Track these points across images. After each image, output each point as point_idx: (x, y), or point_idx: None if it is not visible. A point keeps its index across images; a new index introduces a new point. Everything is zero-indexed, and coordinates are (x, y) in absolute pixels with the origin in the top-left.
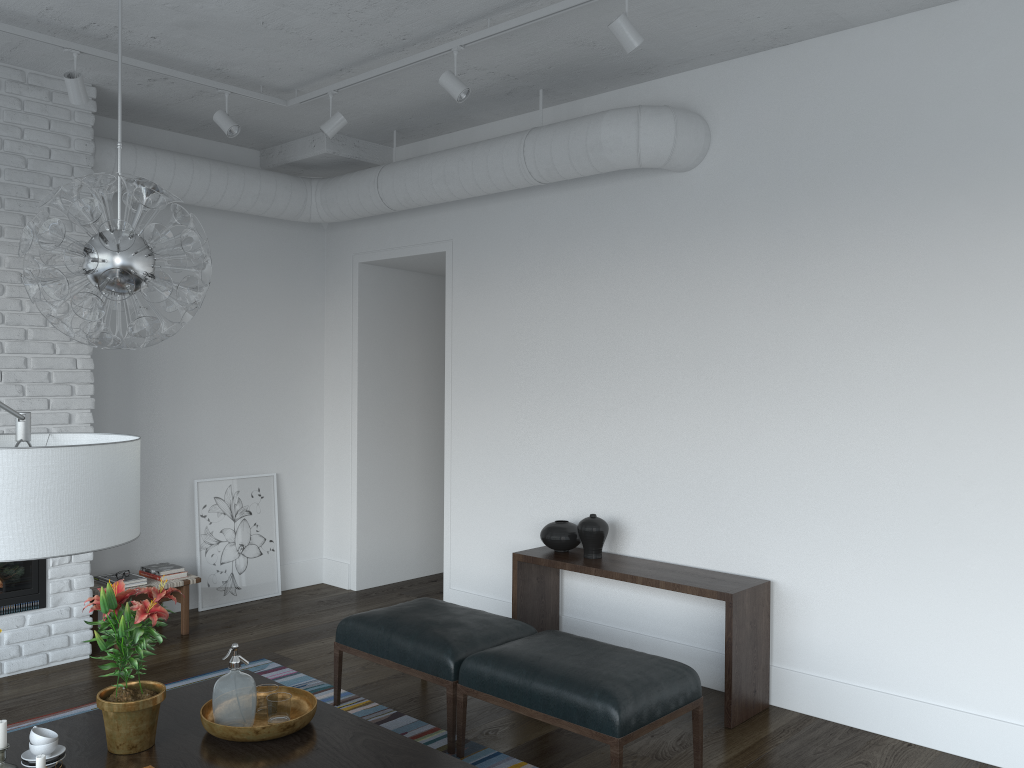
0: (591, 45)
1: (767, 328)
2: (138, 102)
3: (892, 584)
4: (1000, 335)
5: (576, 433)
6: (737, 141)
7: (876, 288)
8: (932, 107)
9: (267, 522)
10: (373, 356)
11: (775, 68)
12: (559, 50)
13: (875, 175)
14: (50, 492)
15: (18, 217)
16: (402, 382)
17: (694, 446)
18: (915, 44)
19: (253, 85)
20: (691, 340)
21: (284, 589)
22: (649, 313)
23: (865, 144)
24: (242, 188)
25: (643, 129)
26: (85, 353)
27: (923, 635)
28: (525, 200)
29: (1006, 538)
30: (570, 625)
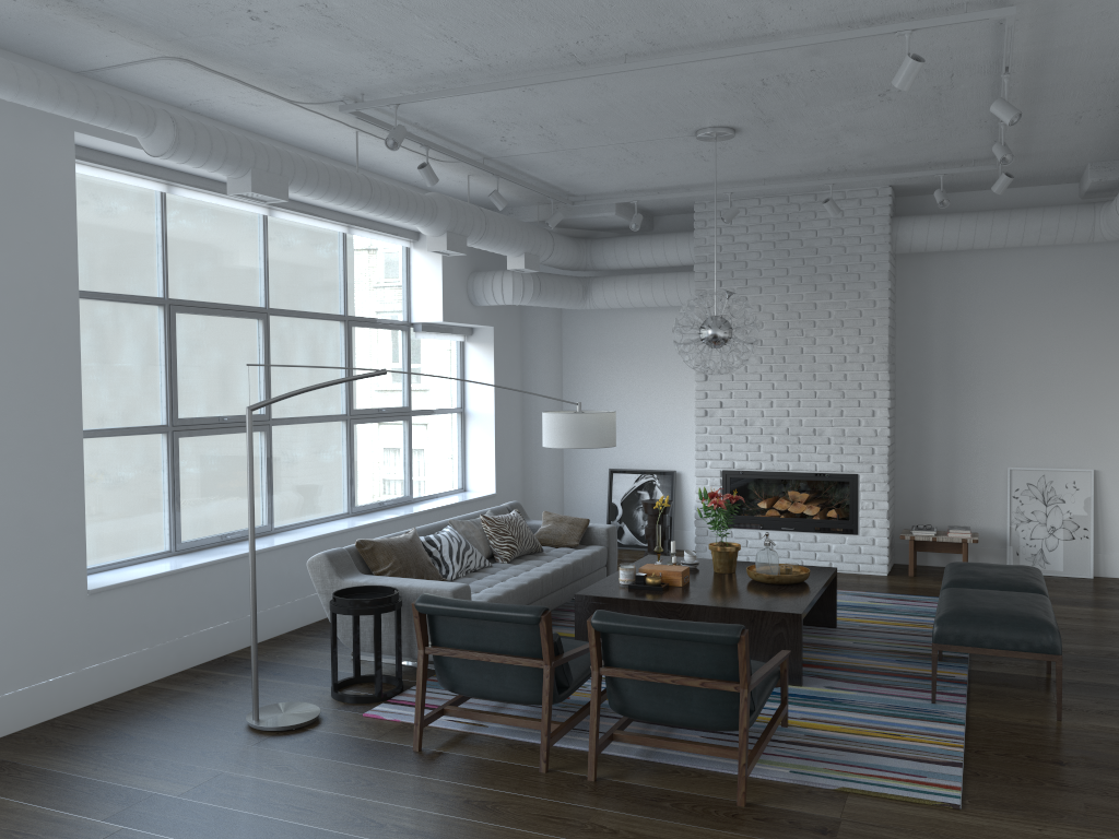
0: None
1: None
2: (931, 184)
3: None
4: None
5: None
6: None
7: None
8: None
9: (1081, 512)
10: None
11: None
12: (1106, 88)
13: None
14: (560, 427)
15: (839, 285)
16: None
17: None
18: None
19: (968, 161)
20: None
21: (1103, 576)
22: None
23: None
24: (1022, 228)
25: None
26: (883, 369)
27: None
28: None
29: None
30: None
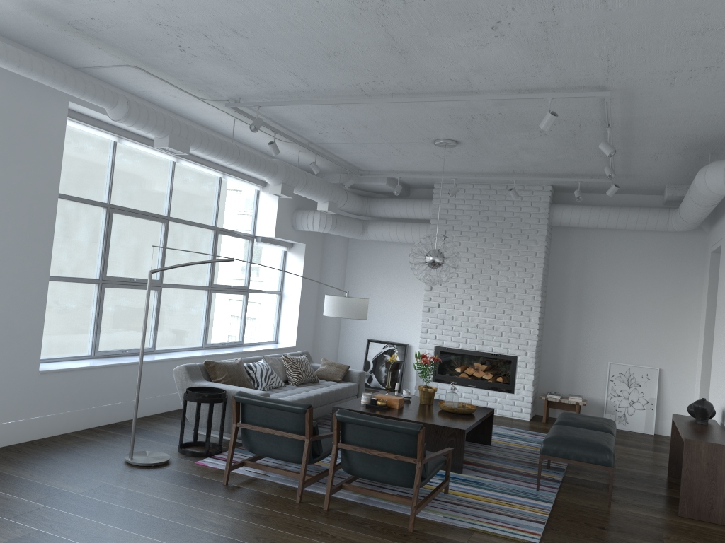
0: (676, 137)
1: None
2: (575, 187)
3: None
4: None
5: None
6: None
7: None
8: None
9: (649, 393)
10: None
11: None
12: (669, 141)
13: None
14: (334, 304)
15: (516, 241)
16: None
17: None
18: None
19: (595, 175)
20: None
21: (660, 434)
22: None
23: None
24: (626, 218)
25: (706, 175)
26: (537, 294)
27: None
28: None
29: None
30: None
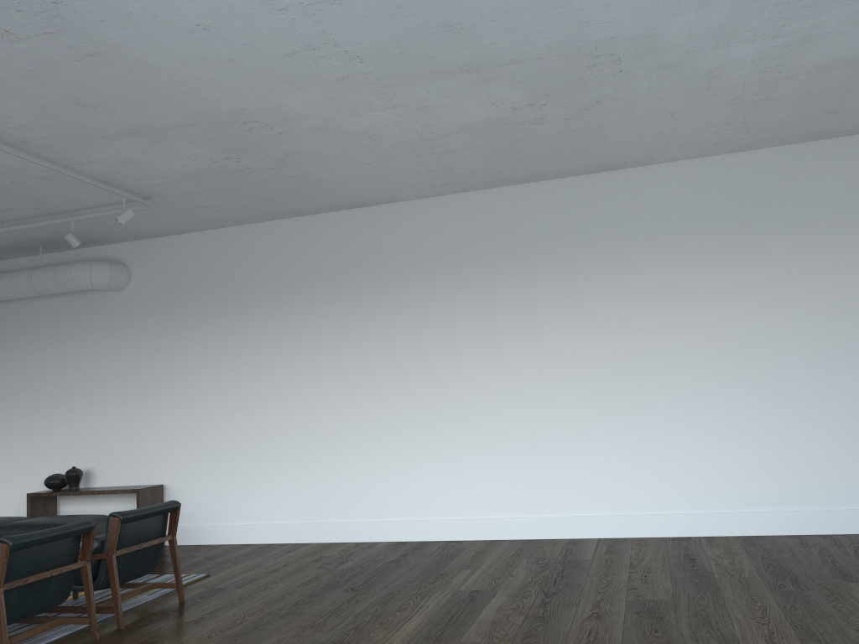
0: (64, 233)
1: (159, 365)
2: None
3: (213, 475)
4: (247, 363)
5: (66, 426)
6: (143, 278)
7: (202, 345)
8: (219, 269)
9: None
10: None
11: (158, 246)
12: (47, 234)
13: (200, 296)
14: None
15: None
16: None
17: (127, 425)
18: (212, 243)
19: None
20: (124, 373)
21: None
22: (103, 360)
23: (195, 283)
24: None
25: (93, 272)
26: None
27: (226, 495)
28: (34, 302)
29: (253, 446)
30: None
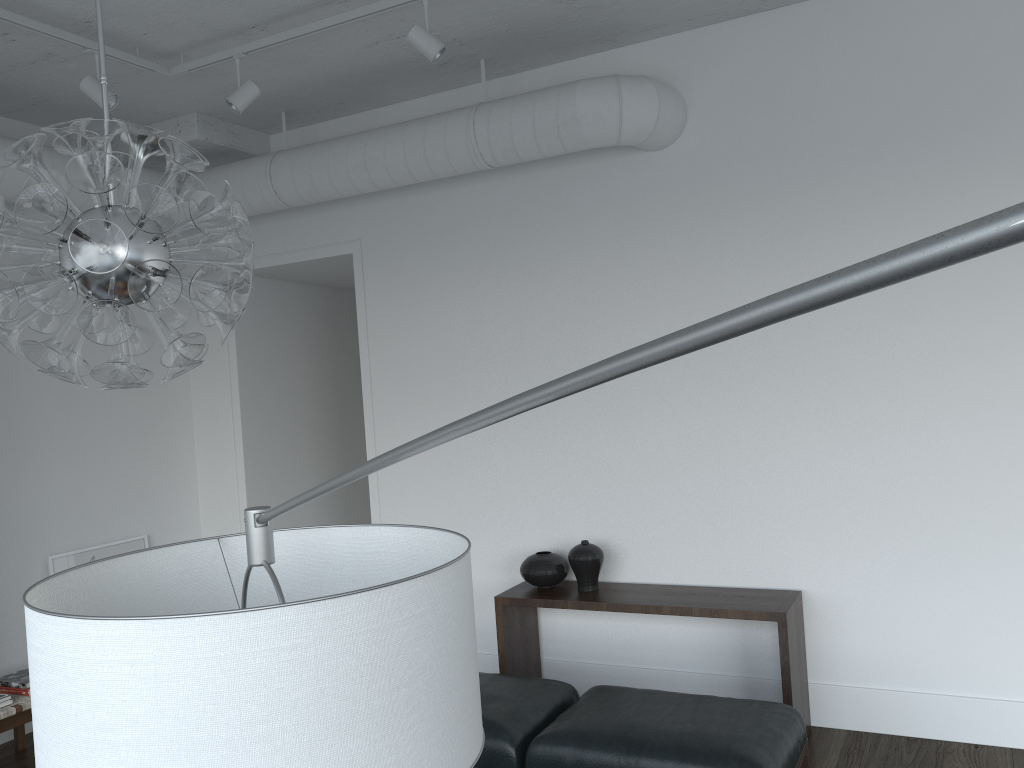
0: (569, 2)
1: None
2: None
3: (939, 578)
4: None
5: (543, 450)
6: (719, 115)
7: None
8: (944, 73)
9: None
10: (255, 382)
11: (759, 35)
12: (530, 8)
13: (885, 146)
14: (427, 666)
15: None
16: (288, 410)
17: (694, 452)
18: (919, 7)
19: (126, 46)
20: None
21: None
22: (626, 309)
23: (871, 114)
24: None
25: (626, 100)
26: None
27: (979, 628)
28: (456, 190)
29: None
30: (554, 669)
